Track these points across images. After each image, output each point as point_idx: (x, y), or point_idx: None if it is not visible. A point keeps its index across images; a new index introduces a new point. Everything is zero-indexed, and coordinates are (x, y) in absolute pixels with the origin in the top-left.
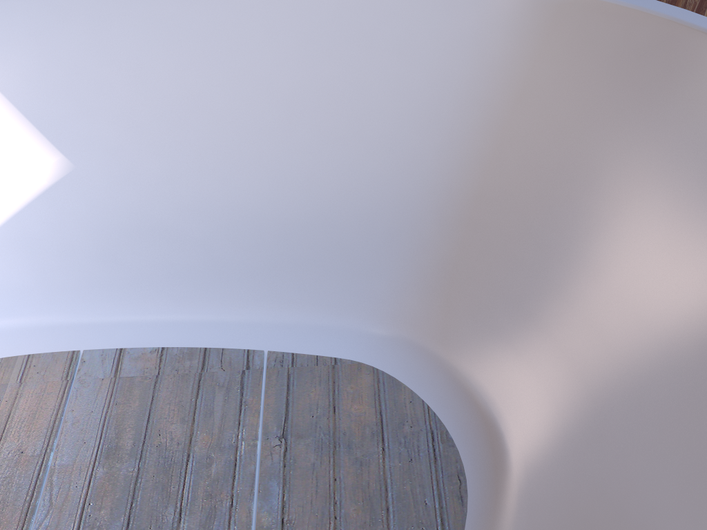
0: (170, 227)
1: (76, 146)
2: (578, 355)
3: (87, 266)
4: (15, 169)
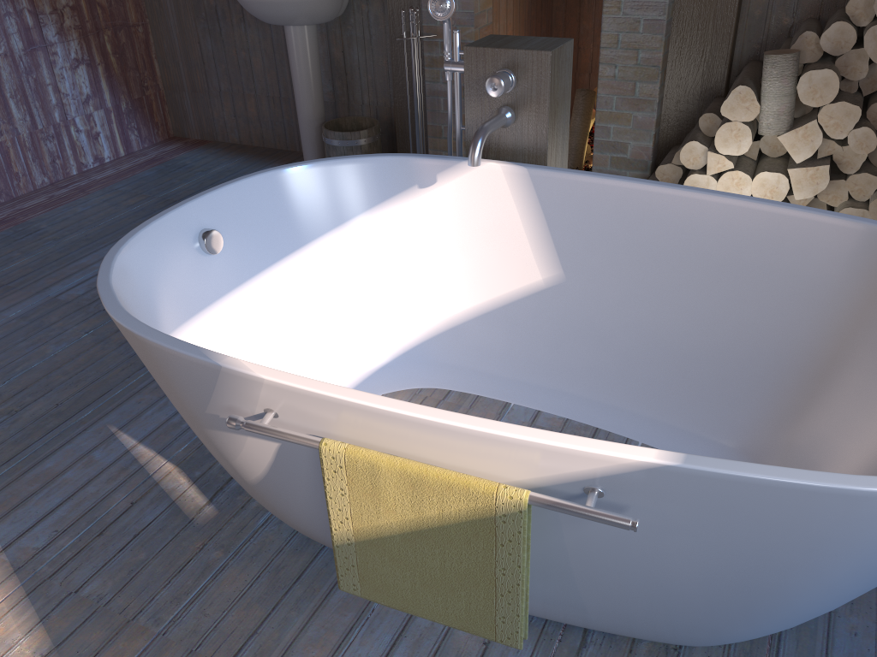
0: (607, 336)
1: (573, 268)
2: None
3: (540, 348)
4: (530, 273)
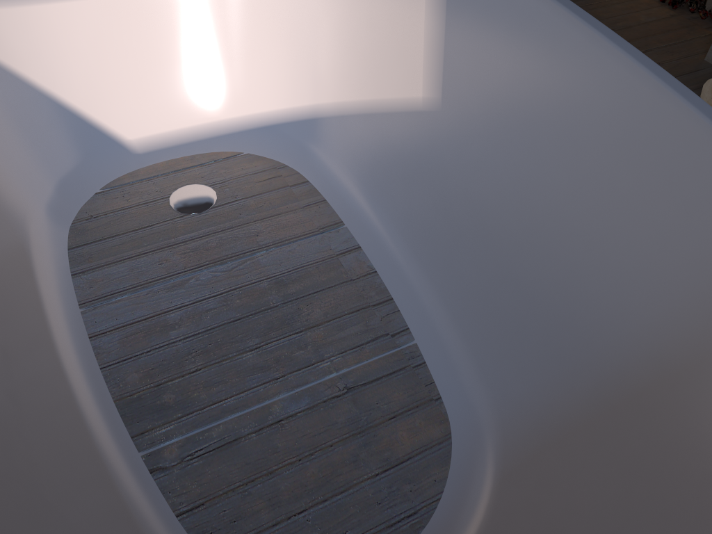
0: (451, 201)
1: (451, 97)
2: None
3: (395, 181)
4: (415, 84)
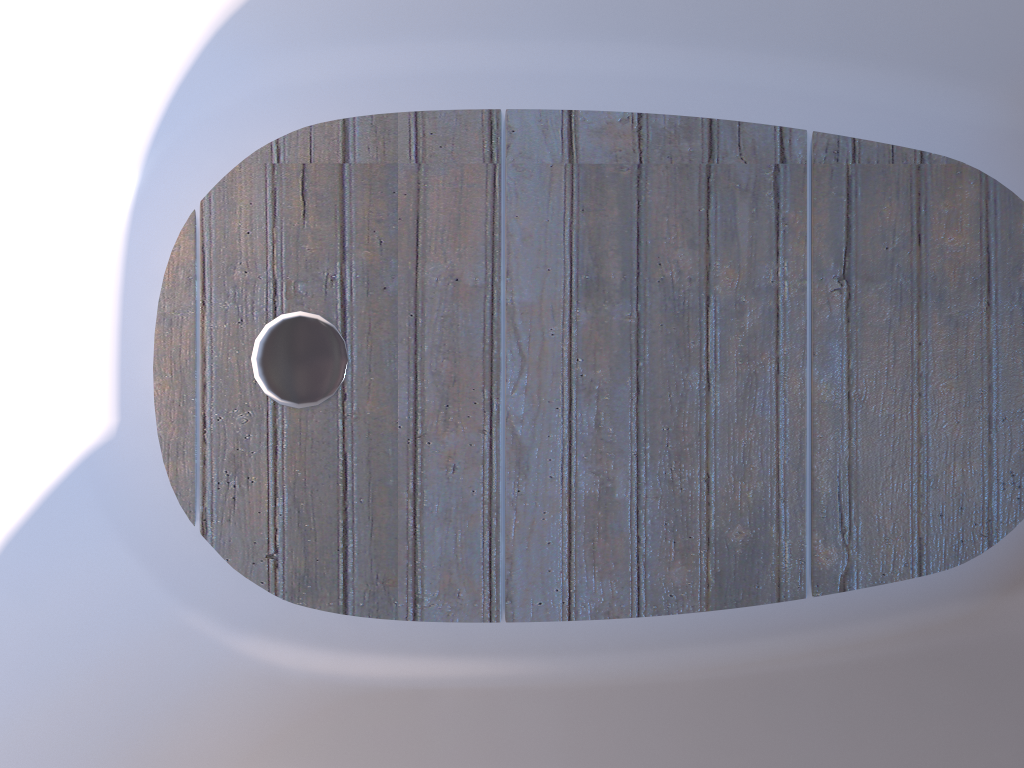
0: None
1: None
2: None
3: None
4: None
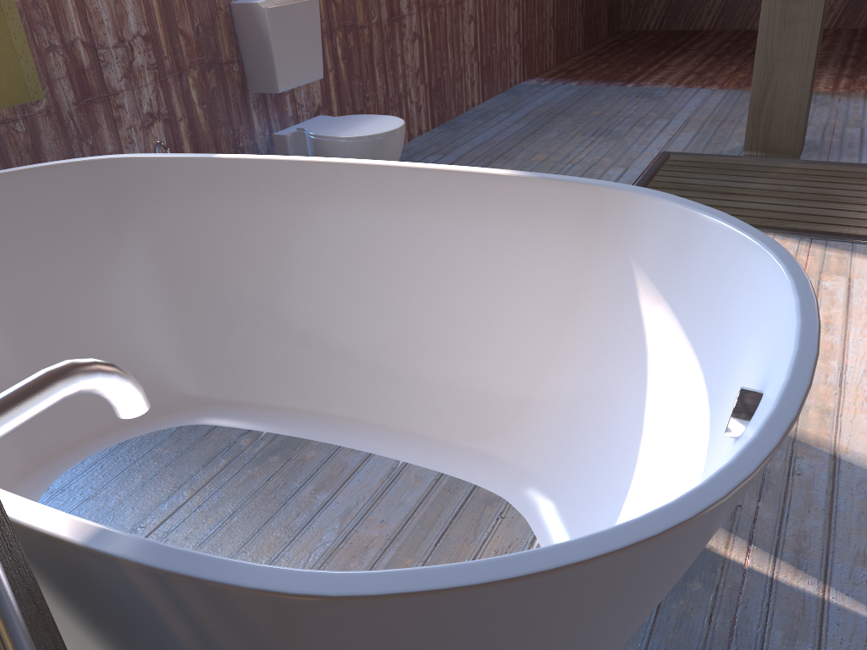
0: None
1: None
2: None
3: None
4: None
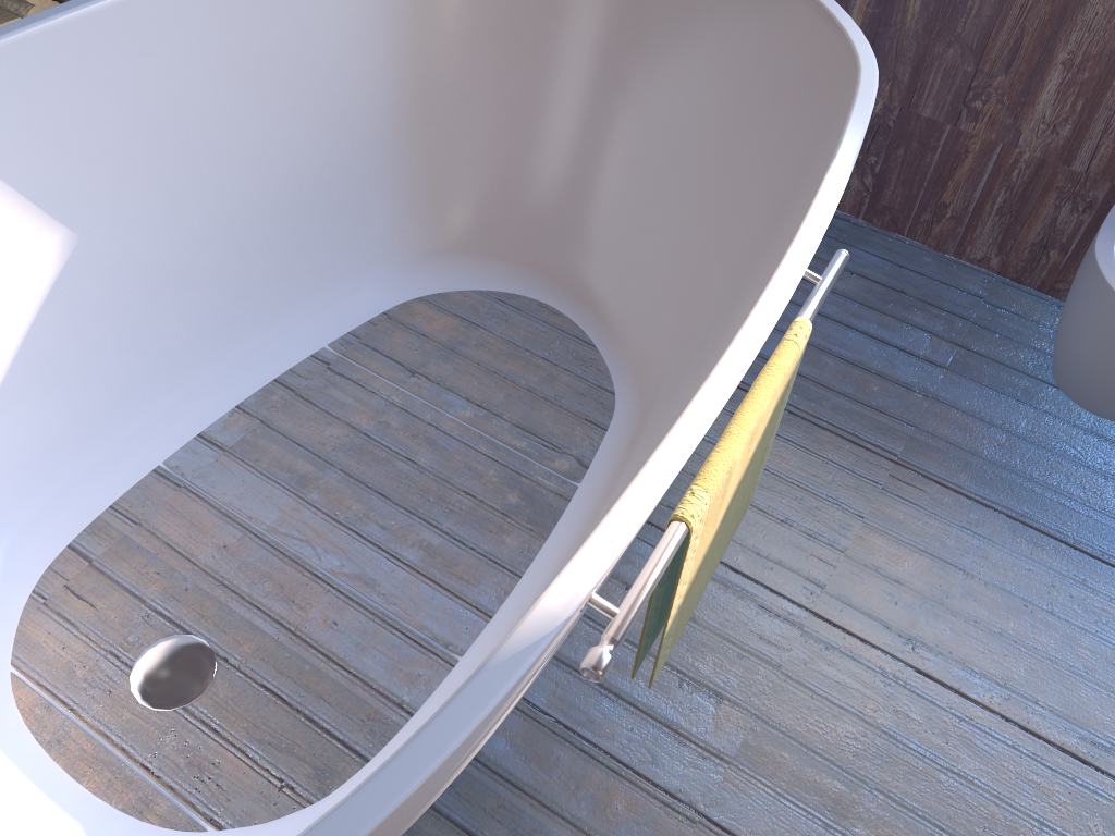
0: (185, 266)
1: (77, 210)
2: (553, 161)
3: (116, 366)
4: (18, 270)
